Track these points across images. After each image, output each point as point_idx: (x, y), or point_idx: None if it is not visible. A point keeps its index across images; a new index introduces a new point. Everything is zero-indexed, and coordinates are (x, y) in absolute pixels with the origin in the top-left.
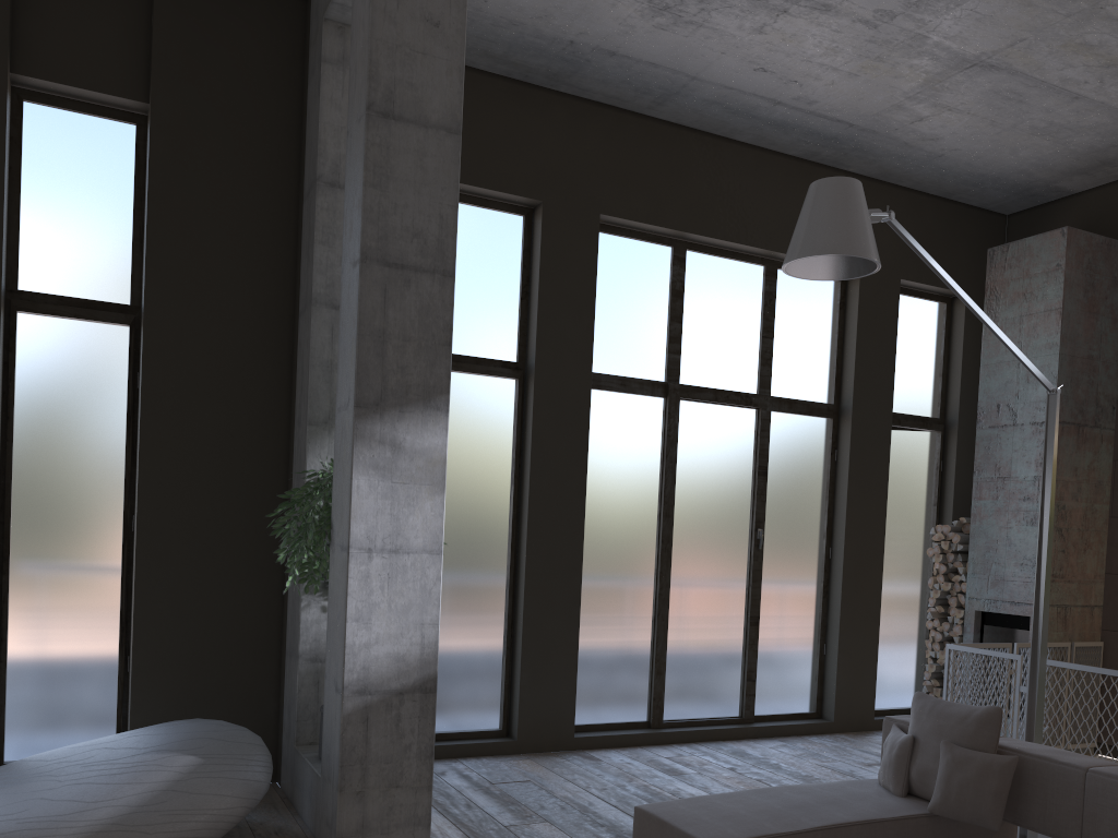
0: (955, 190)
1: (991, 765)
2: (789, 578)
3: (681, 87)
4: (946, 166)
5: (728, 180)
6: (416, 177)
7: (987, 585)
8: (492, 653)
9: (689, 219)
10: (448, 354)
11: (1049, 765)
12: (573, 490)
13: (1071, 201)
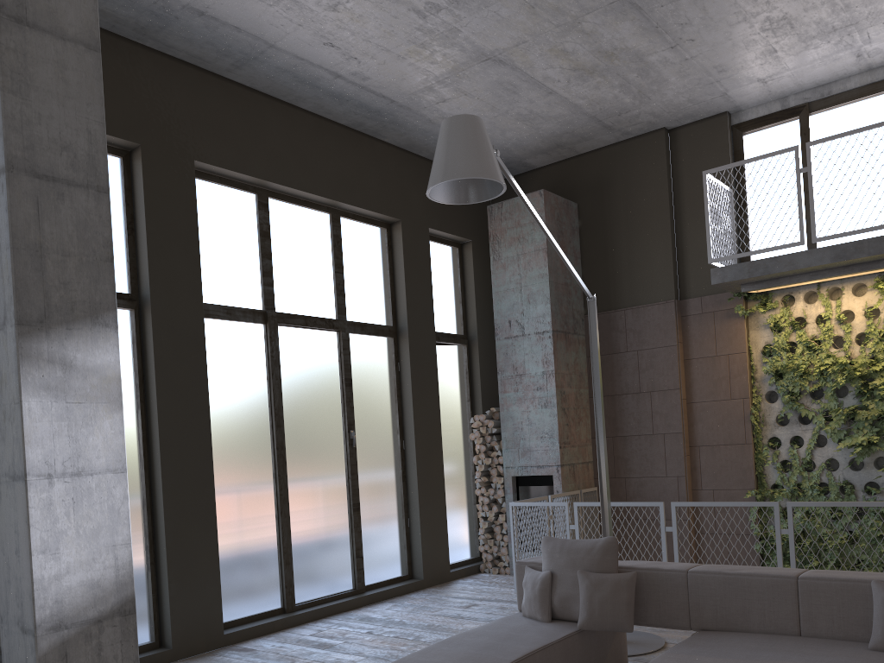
0: None
1: (620, 582)
2: (377, 469)
3: (260, 54)
4: None
5: (297, 140)
6: (59, 89)
7: (518, 456)
8: (137, 570)
9: (270, 170)
10: (111, 270)
11: (658, 573)
12: (198, 409)
13: (534, 173)
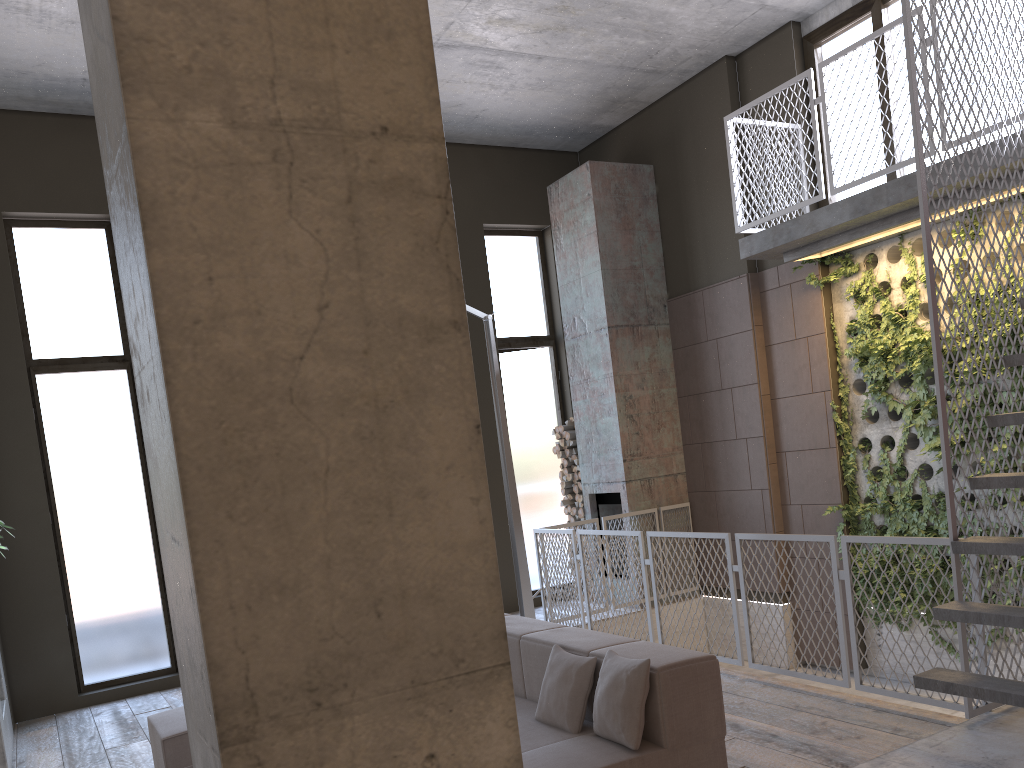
0: (516, 140)
1: None
2: None
3: None
4: (489, 123)
5: None
6: None
7: (592, 471)
8: (151, 604)
9: None
10: None
11: None
12: None
13: (614, 134)
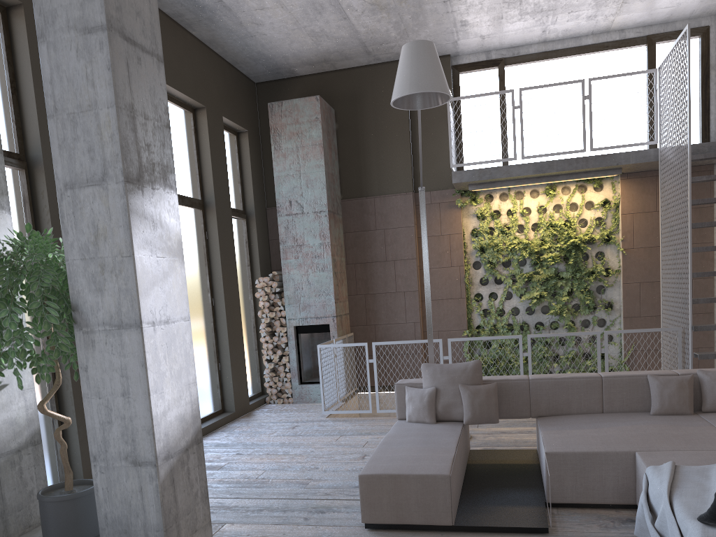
0: (242, 61)
1: (489, 390)
2: (198, 322)
3: None
4: (250, 44)
5: None
6: None
7: (299, 310)
8: (44, 419)
9: None
10: (170, 136)
11: (509, 382)
12: None
13: (297, 80)
